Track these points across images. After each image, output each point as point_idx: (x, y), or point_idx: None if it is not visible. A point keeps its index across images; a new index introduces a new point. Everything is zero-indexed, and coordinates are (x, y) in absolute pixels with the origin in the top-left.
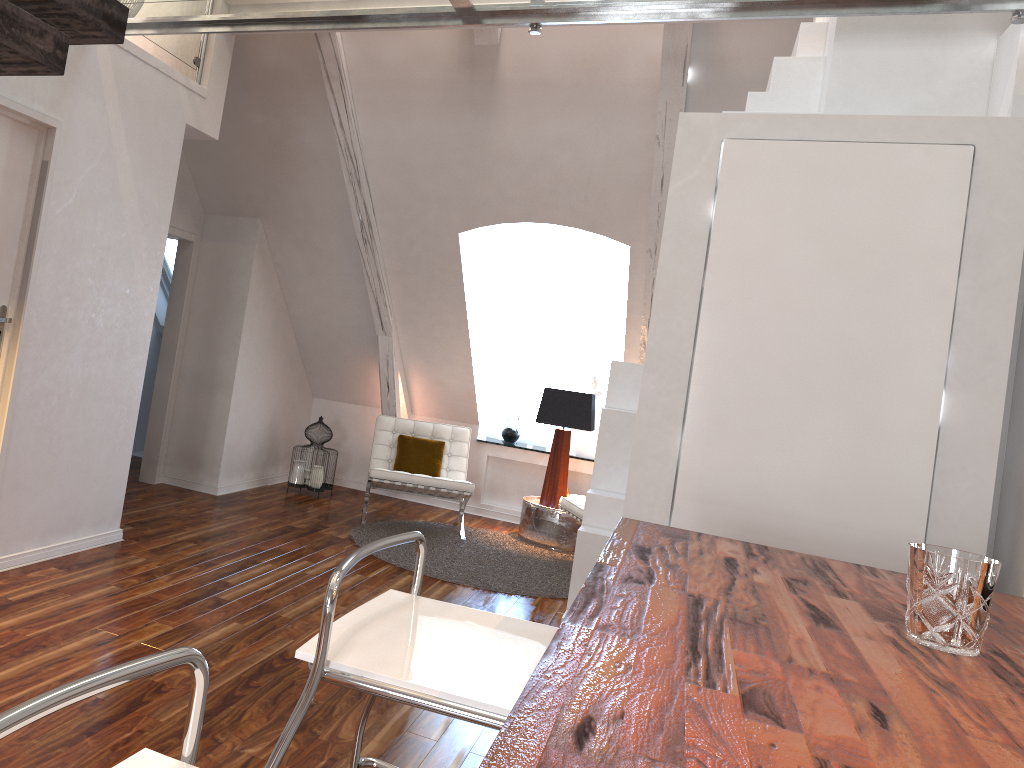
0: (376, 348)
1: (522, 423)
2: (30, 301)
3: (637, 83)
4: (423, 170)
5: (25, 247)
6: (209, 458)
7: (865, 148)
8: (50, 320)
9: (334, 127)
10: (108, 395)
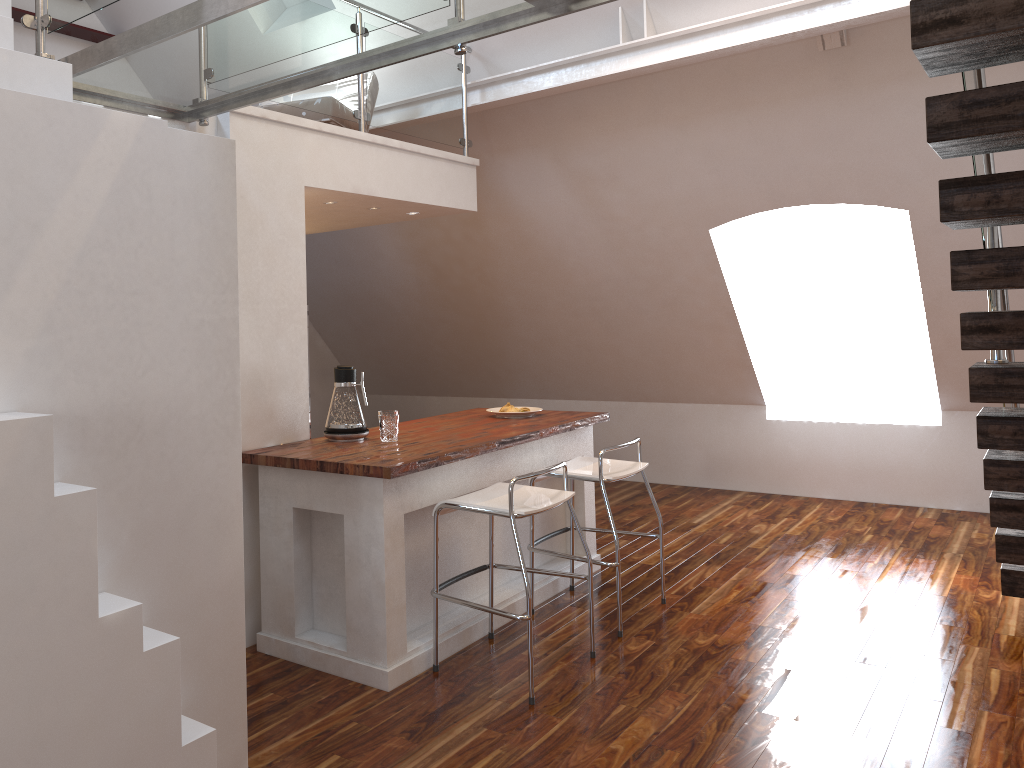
0: None
1: None
2: None
3: None
4: None
5: None
6: None
7: None
8: None
9: None
10: None
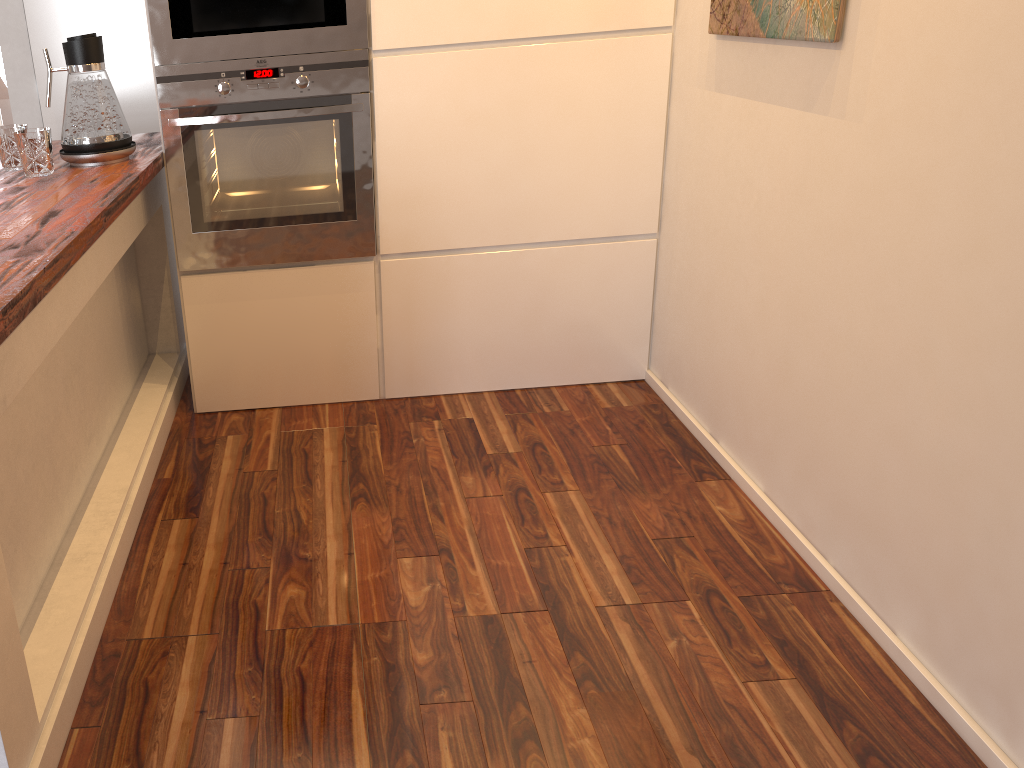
0: None
1: None
2: None
3: None
4: None
5: None
6: None
7: None
8: None
9: None
10: None
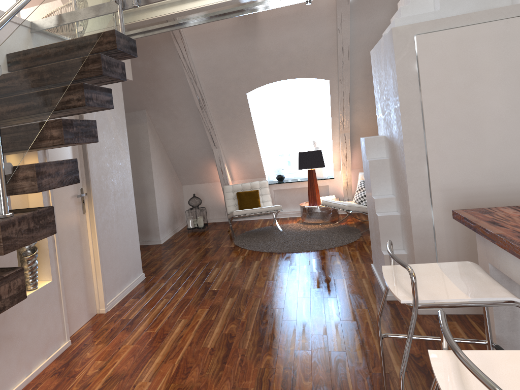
0: (211, 155)
1: (285, 171)
2: (92, 182)
3: (325, 7)
4: (225, 69)
5: (82, 158)
6: (152, 228)
7: (479, 26)
8: (99, 188)
9: (180, 59)
10: (125, 214)
